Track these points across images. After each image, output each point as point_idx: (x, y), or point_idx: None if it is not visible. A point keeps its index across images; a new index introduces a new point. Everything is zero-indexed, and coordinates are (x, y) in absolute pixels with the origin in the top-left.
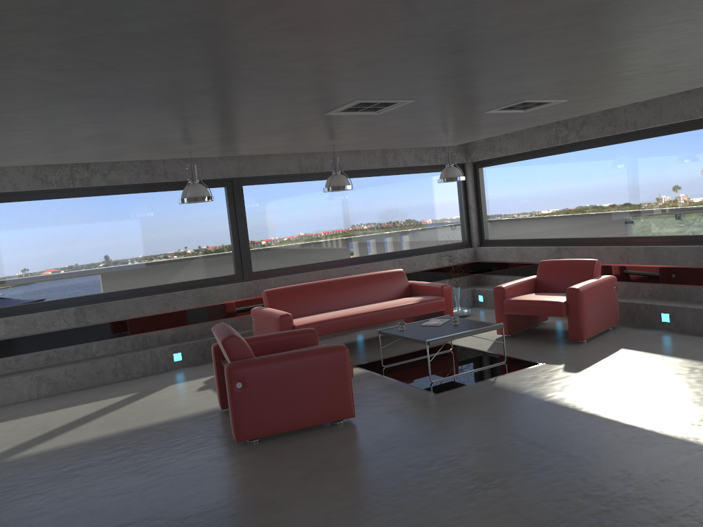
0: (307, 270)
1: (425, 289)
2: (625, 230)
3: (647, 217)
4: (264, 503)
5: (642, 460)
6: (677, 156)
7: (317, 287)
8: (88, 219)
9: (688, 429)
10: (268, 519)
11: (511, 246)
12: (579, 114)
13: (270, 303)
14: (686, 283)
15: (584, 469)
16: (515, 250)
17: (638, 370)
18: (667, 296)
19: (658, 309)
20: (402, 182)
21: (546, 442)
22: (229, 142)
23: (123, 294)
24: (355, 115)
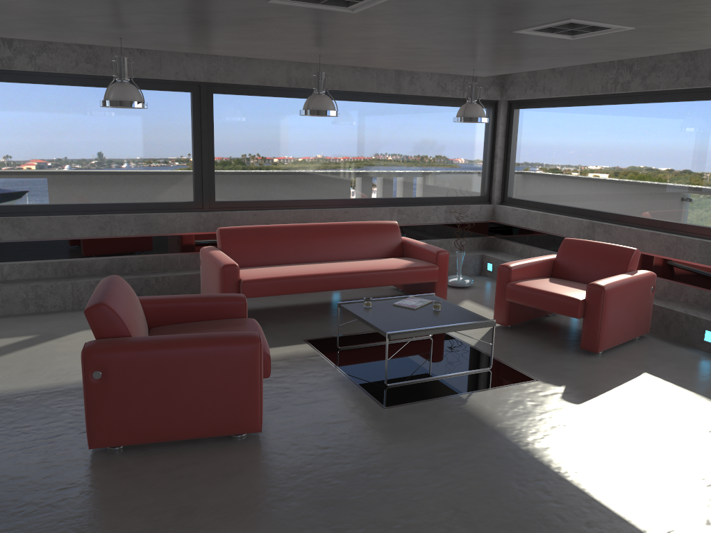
0: (284, 207)
1: (419, 252)
2: (680, 215)
3: None
4: None
5: None
6: None
7: (286, 232)
8: (10, 111)
9: None
10: None
11: (537, 210)
12: (650, 54)
13: (223, 245)
14: None
15: None
16: (540, 216)
17: (660, 417)
18: None
19: (702, 324)
20: (417, 114)
21: None
22: (163, 31)
23: (48, 209)
24: (319, 10)
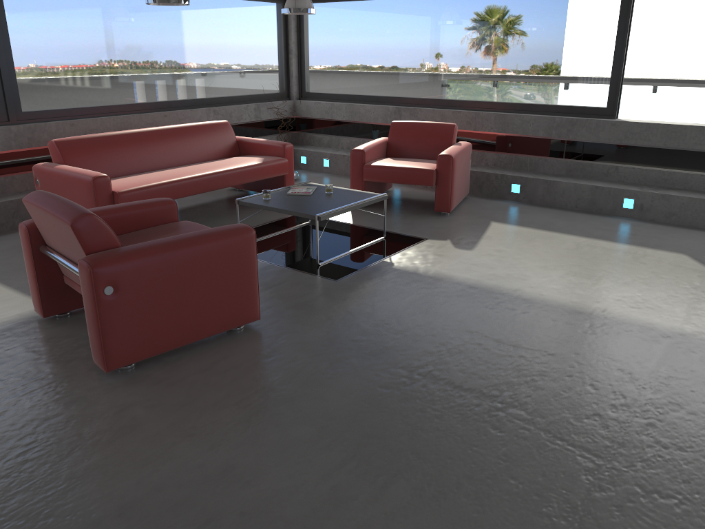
0: (101, 115)
1: (261, 148)
2: (473, 94)
3: (499, 81)
4: (217, 473)
5: (626, 355)
6: (541, 16)
7: (127, 139)
8: None
9: (634, 314)
10: (243, 501)
11: (339, 101)
12: None
13: (65, 159)
14: (533, 154)
15: (580, 371)
16: (345, 106)
17: (528, 246)
18: (512, 166)
19: (509, 179)
20: (217, 8)
21: (513, 339)
22: None
23: None
24: None
